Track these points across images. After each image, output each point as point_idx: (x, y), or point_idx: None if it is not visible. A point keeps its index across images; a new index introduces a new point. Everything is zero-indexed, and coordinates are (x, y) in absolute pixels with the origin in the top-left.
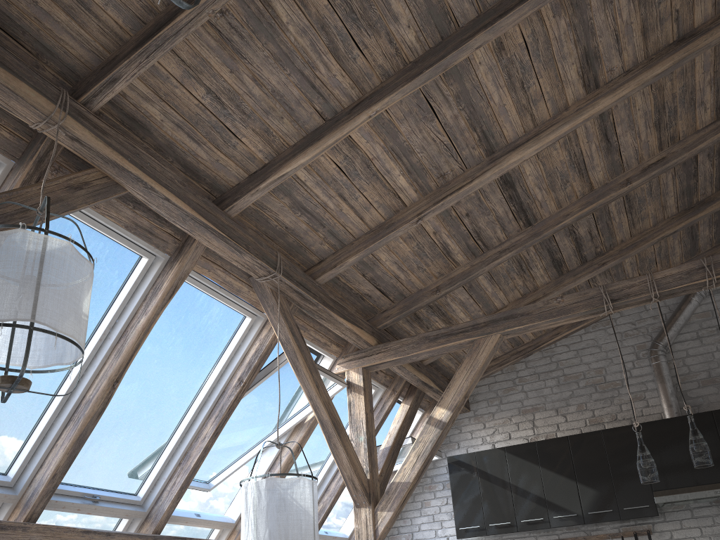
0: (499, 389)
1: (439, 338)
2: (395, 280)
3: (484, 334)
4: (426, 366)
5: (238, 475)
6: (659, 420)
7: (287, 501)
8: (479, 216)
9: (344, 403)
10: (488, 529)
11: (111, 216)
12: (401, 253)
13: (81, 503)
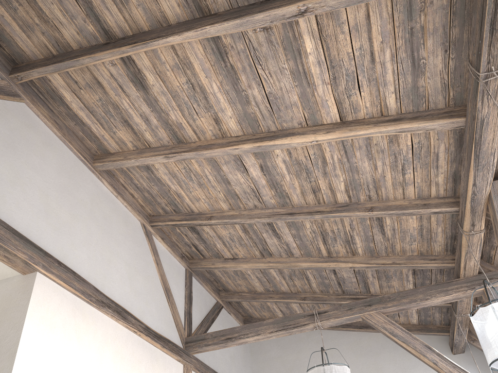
0: None
1: None
2: None
3: None
4: None
5: None
6: None
7: None
8: None
9: None
10: None
11: None
12: None
13: None
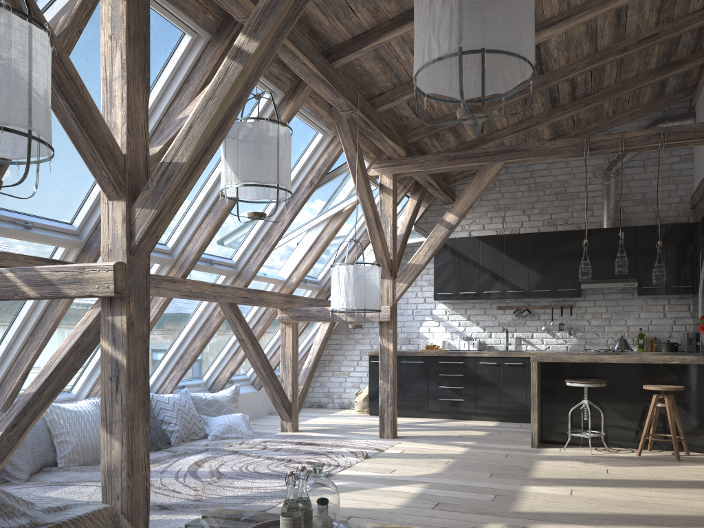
0: None
1: (457, 159)
2: (429, 108)
3: (491, 161)
4: None
5: None
6: (598, 229)
7: (366, 280)
8: None
9: None
10: (458, 295)
11: None
12: None
13: (205, 265)
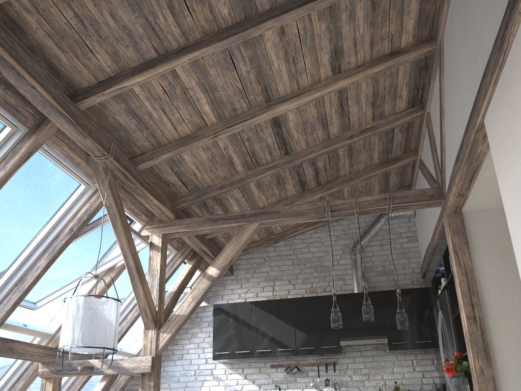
0: (254, 262)
1: (218, 220)
2: (193, 176)
3: (248, 221)
4: (207, 240)
5: (53, 311)
6: (350, 293)
7: (98, 314)
8: (255, 142)
9: (146, 258)
10: (234, 354)
11: None
12: (199, 158)
13: None
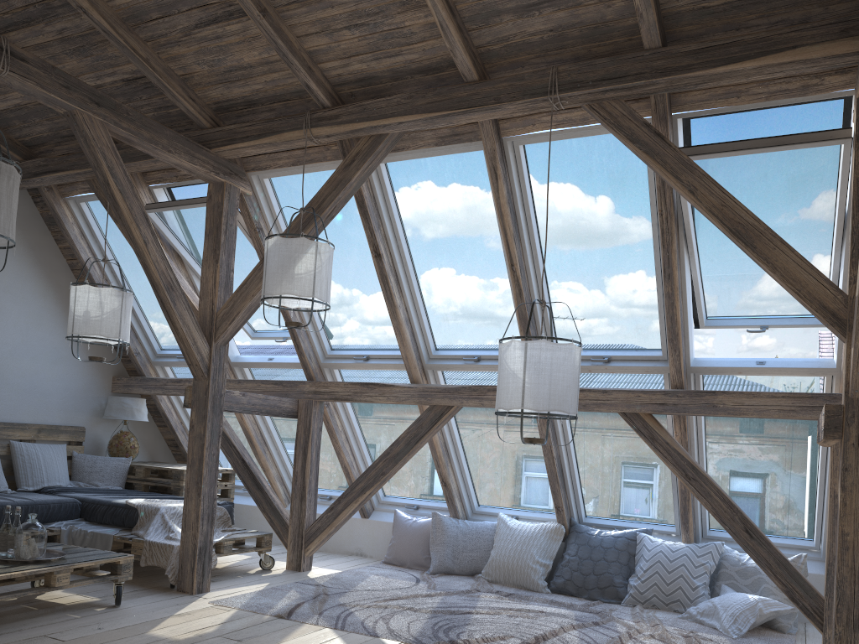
0: None
1: None
2: None
3: None
4: None
5: None
6: None
7: (502, 366)
8: None
9: None
10: None
11: (421, 146)
12: None
13: (588, 365)
